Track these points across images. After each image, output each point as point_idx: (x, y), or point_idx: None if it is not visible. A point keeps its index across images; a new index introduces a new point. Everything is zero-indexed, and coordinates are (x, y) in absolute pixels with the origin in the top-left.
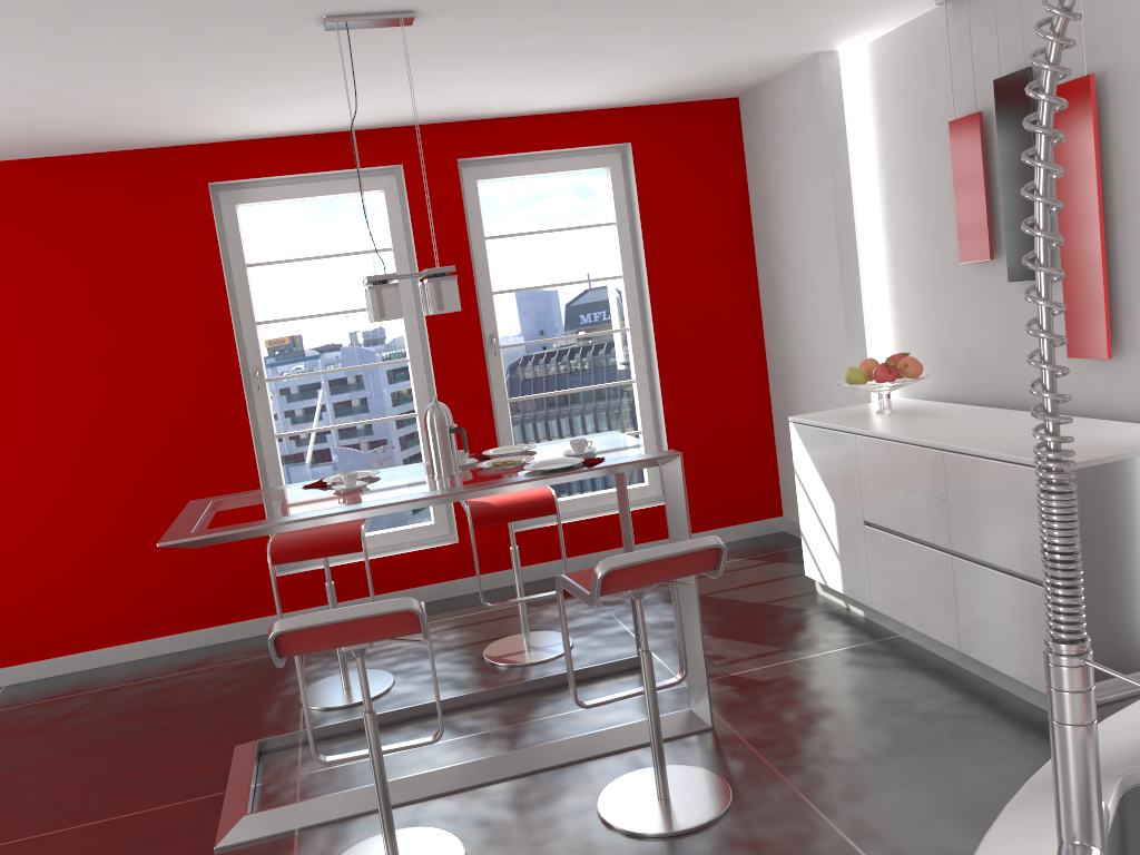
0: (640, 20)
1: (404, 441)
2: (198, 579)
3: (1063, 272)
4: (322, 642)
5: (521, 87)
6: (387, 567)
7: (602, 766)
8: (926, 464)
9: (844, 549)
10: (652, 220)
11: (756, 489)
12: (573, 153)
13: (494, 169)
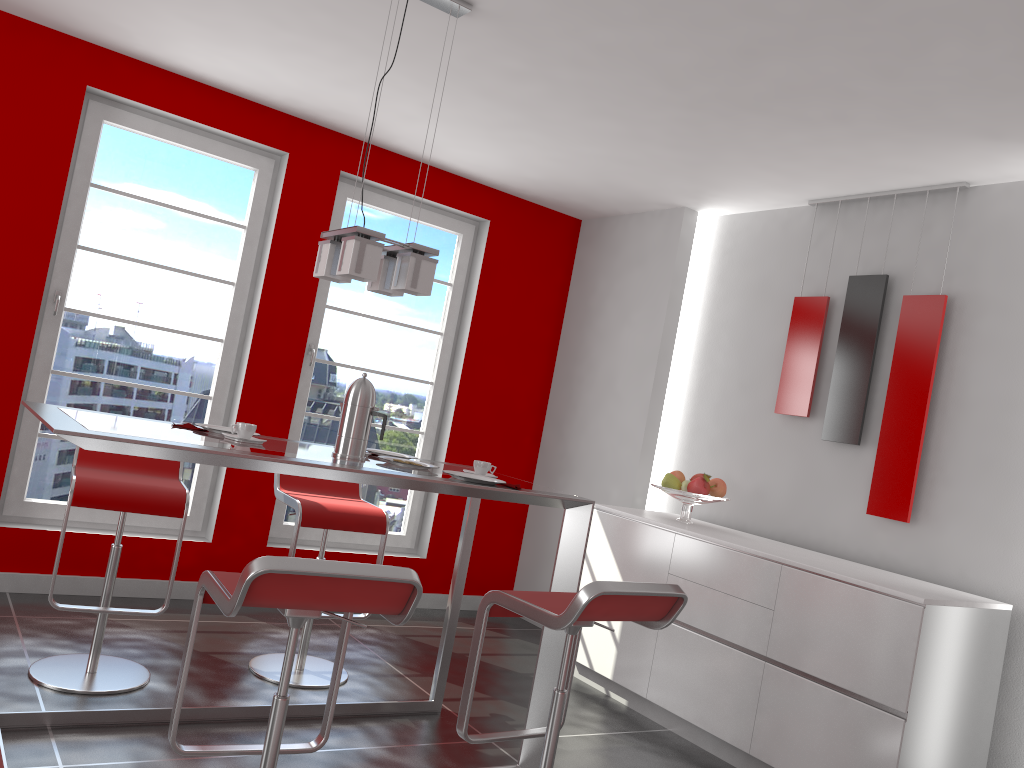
0: (616, 112)
1: (188, 421)
2: None
3: None
4: (295, 598)
5: (447, 129)
6: (127, 548)
7: None
8: (758, 573)
9: (627, 637)
10: (487, 294)
11: (498, 565)
12: (437, 209)
13: (366, 194)
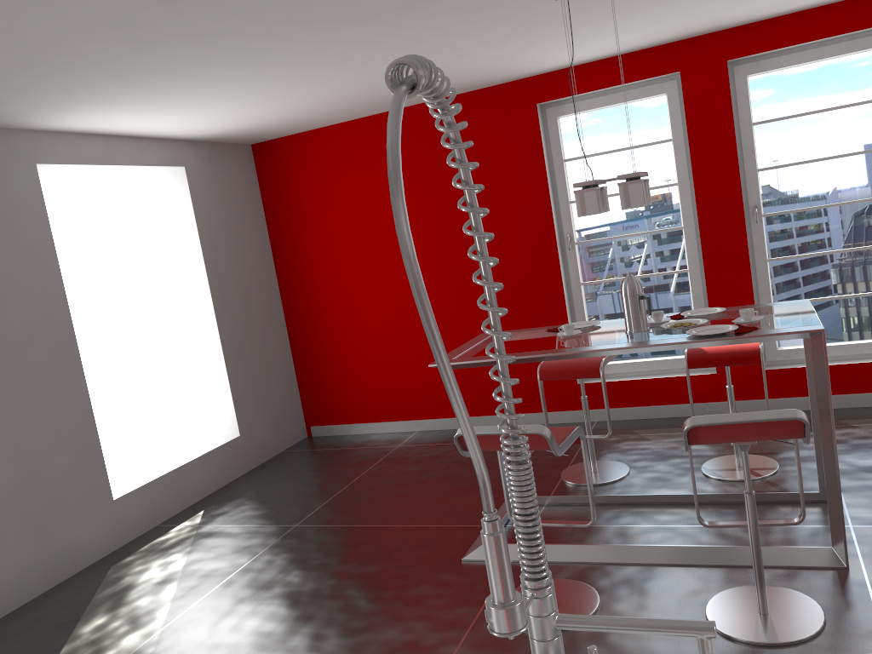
0: None
1: (677, 291)
2: (526, 379)
3: (495, 308)
4: (489, 446)
5: None
6: (658, 386)
7: (733, 575)
8: None
9: None
10: None
11: None
12: (843, 38)
13: (763, 64)
